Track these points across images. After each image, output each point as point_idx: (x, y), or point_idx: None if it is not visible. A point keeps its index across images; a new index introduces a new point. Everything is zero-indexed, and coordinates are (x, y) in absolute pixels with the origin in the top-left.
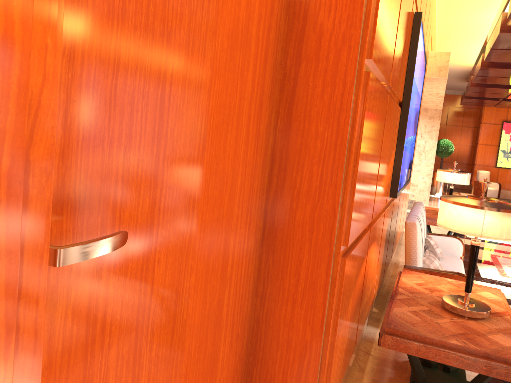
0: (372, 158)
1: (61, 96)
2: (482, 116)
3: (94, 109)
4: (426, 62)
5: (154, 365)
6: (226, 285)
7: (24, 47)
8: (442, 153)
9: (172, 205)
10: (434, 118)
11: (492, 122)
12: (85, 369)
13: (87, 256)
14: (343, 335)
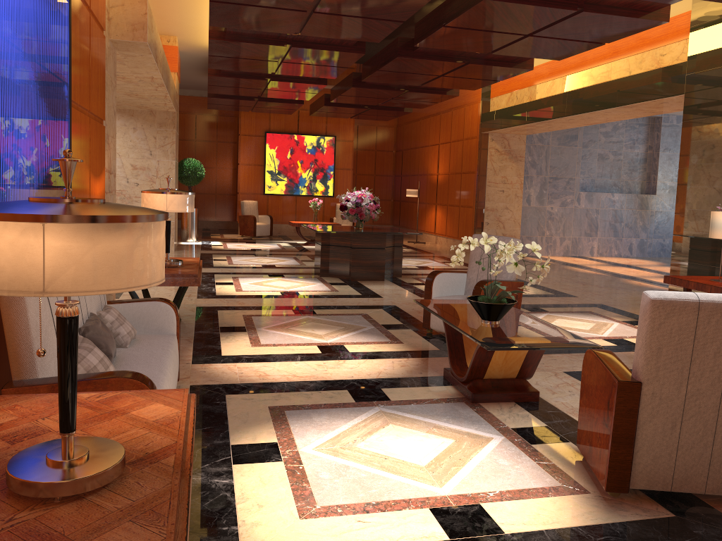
0: None
1: None
2: (239, 126)
3: None
4: (99, 5)
5: None
6: None
7: None
8: (189, 179)
9: None
10: (167, 126)
11: (253, 133)
12: None
13: None
14: None
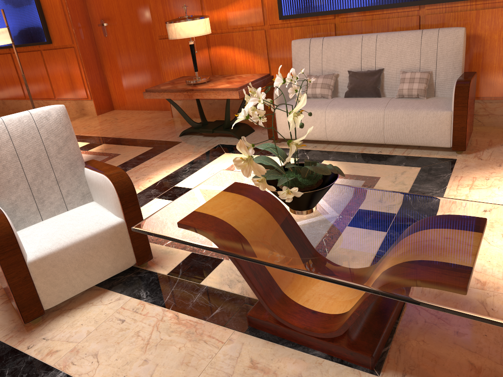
0: (175, 0)
1: (101, 4)
2: None
3: (106, 4)
4: None
5: (133, 54)
6: (155, 44)
7: (62, 8)
8: None
9: (127, 20)
10: None
11: None
12: (117, 46)
13: (100, 26)
14: (177, 73)
